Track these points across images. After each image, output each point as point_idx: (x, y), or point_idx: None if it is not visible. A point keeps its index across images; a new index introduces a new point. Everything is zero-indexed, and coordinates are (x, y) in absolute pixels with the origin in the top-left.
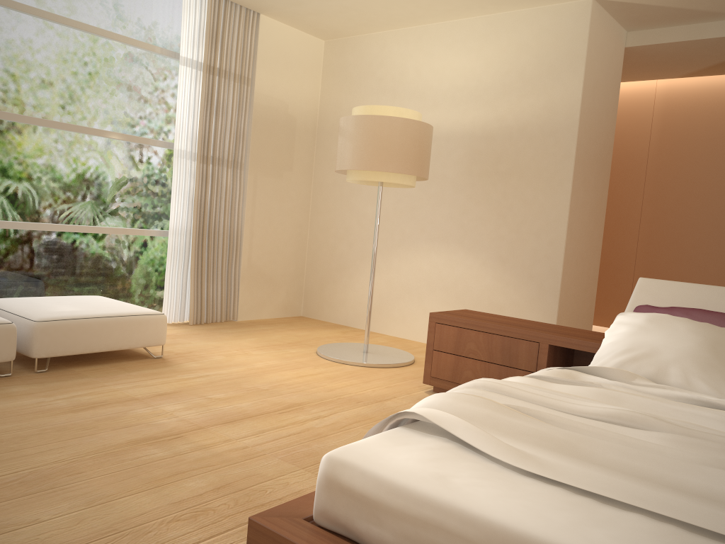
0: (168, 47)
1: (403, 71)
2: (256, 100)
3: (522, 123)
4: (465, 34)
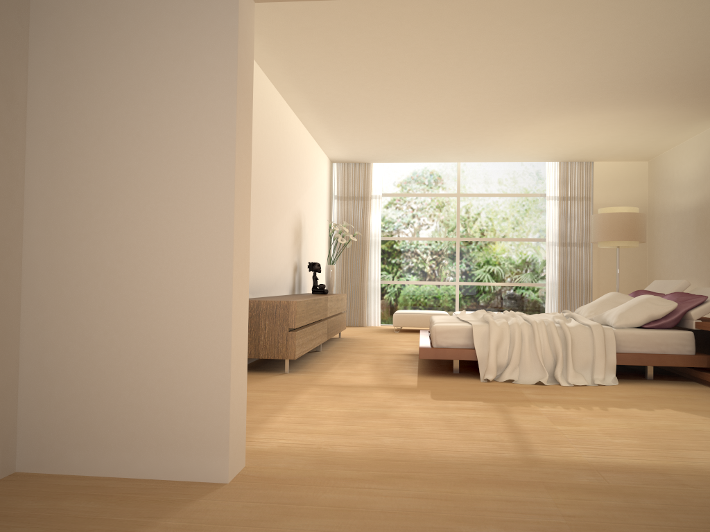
0: (545, 191)
1: (673, 174)
2: (595, 208)
3: None
4: (691, 147)
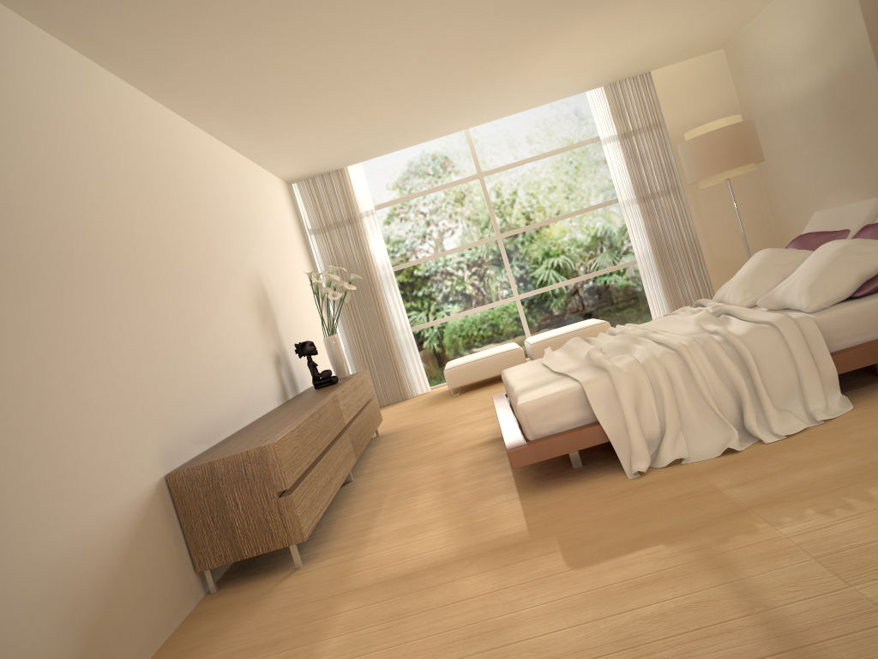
0: (597, 134)
1: (768, 54)
2: (671, 135)
3: (842, 66)
4: (787, 5)
